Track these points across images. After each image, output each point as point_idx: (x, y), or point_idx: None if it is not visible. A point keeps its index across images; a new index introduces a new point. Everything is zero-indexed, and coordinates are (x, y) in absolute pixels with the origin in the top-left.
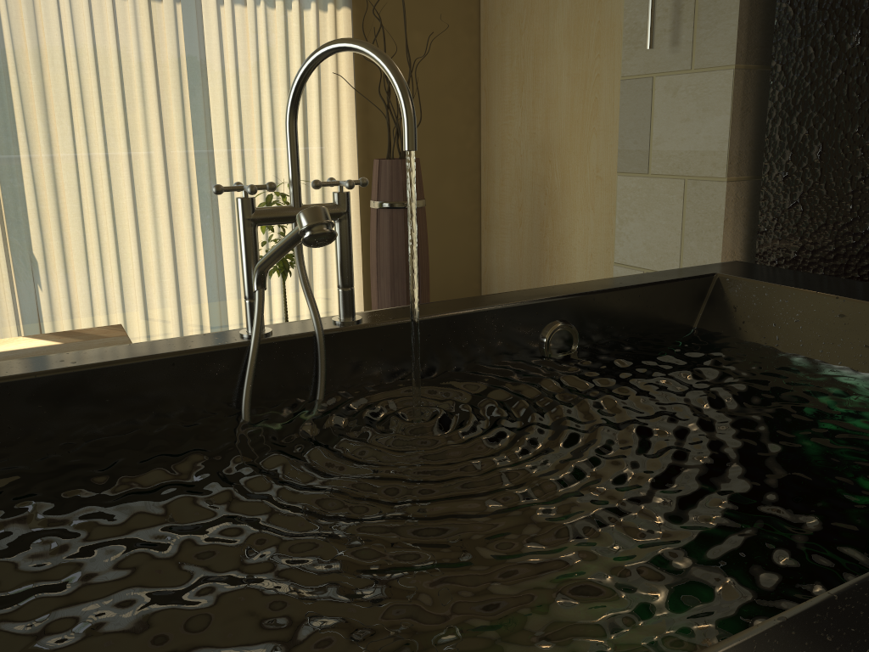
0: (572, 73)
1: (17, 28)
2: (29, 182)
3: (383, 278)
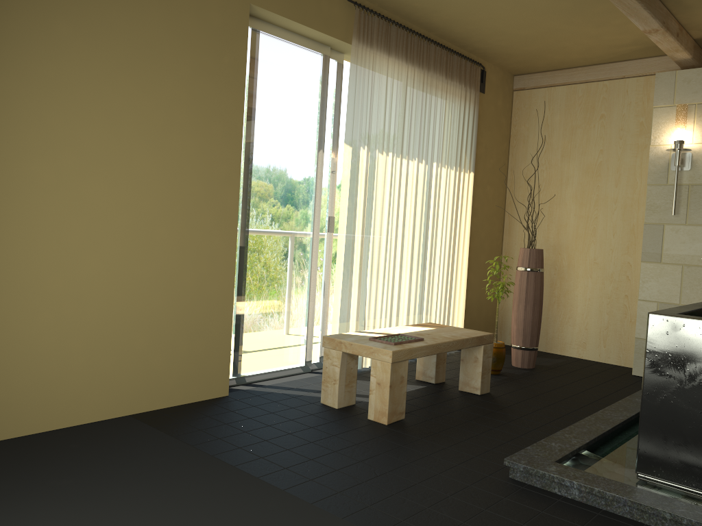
0: (578, 214)
1: (380, 171)
2: (370, 247)
3: (528, 304)
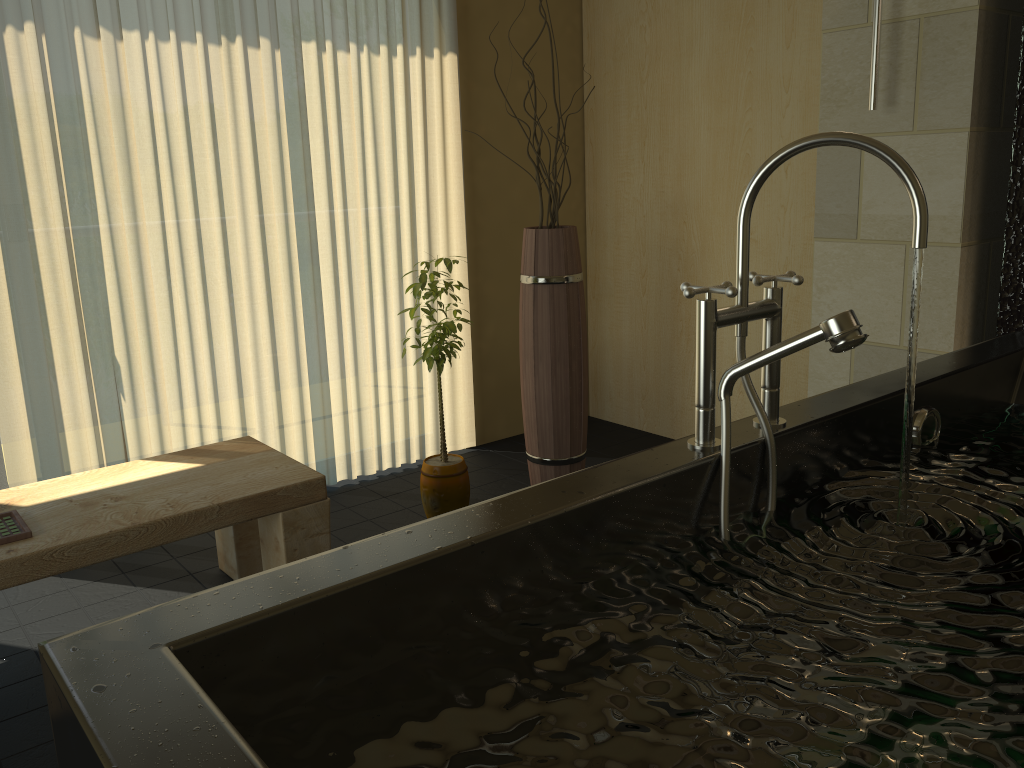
0: (714, 127)
1: (98, 82)
2: (110, 269)
3: (541, 362)
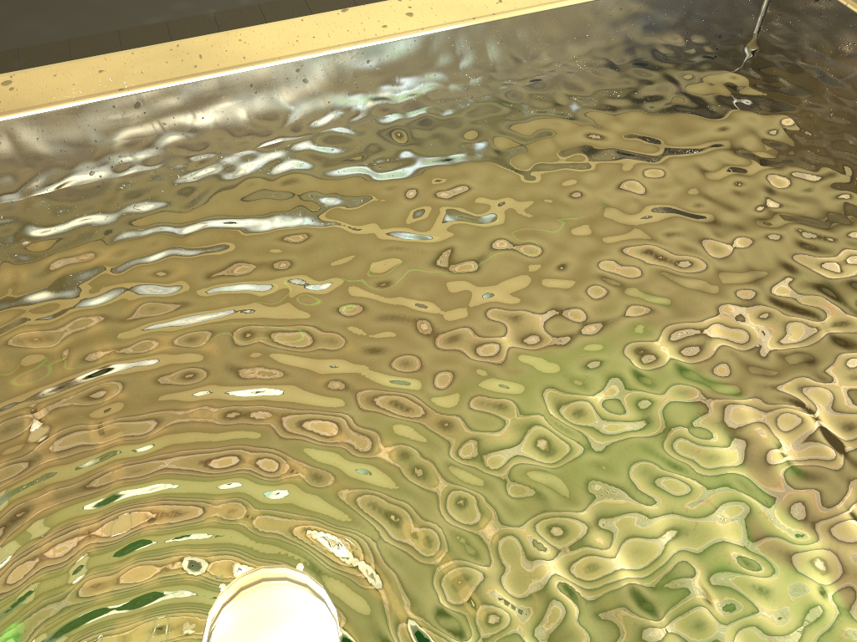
0: None
1: None
2: None
3: None
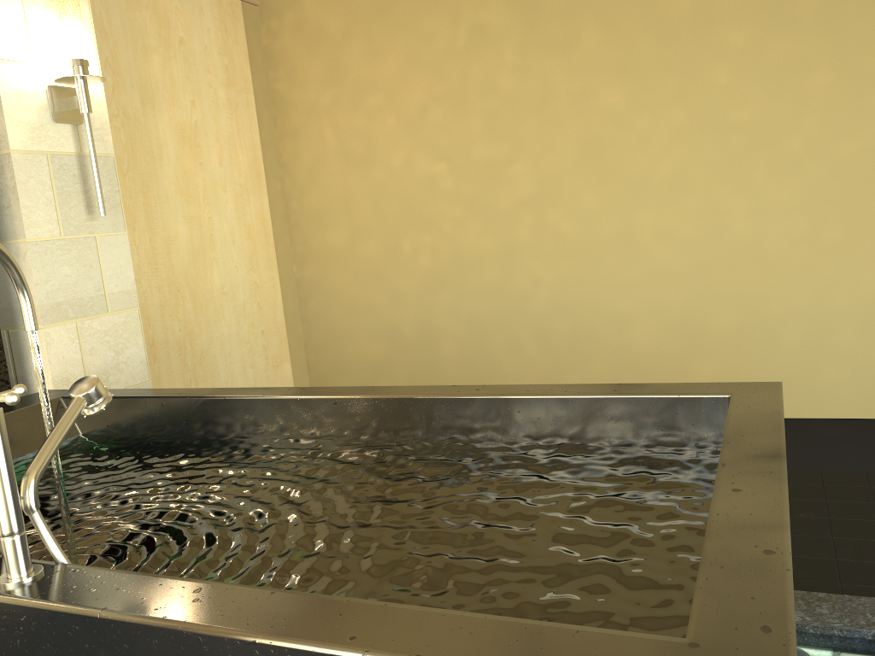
0: None
1: None
2: None
3: None
